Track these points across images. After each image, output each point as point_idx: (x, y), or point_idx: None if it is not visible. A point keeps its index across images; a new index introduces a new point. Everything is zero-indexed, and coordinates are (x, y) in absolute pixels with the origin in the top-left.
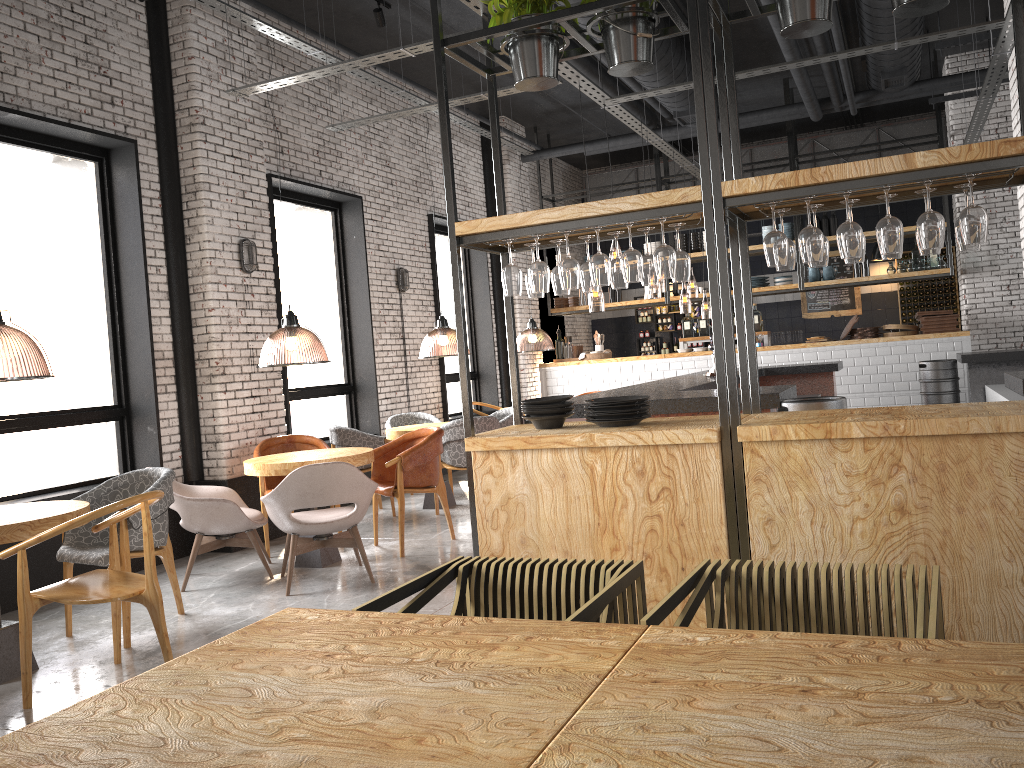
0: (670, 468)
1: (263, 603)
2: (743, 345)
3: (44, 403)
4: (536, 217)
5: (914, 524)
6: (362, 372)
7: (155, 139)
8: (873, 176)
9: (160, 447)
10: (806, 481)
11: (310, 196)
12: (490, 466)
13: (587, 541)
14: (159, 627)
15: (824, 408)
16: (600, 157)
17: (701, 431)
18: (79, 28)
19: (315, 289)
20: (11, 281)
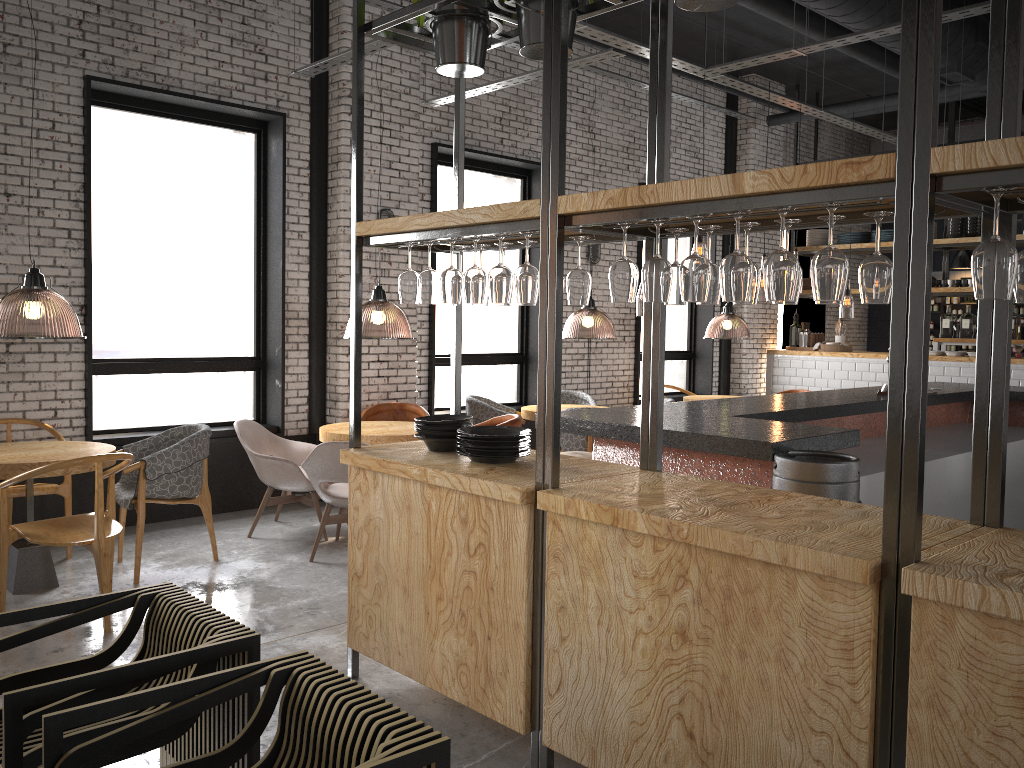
0: (487, 522)
1: (283, 564)
2: (647, 387)
3: (184, 350)
4: (411, 223)
5: (694, 657)
6: (534, 343)
7: (309, 111)
8: (708, 200)
9: (283, 400)
10: (598, 572)
11: (493, 164)
12: (359, 482)
13: (420, 582)
14: (99, 576)
15: (814, 471)
16: (895, 117)
17: (508, 488)
18: (237, 10)
19: (492, 257)
20: (162, 241)
